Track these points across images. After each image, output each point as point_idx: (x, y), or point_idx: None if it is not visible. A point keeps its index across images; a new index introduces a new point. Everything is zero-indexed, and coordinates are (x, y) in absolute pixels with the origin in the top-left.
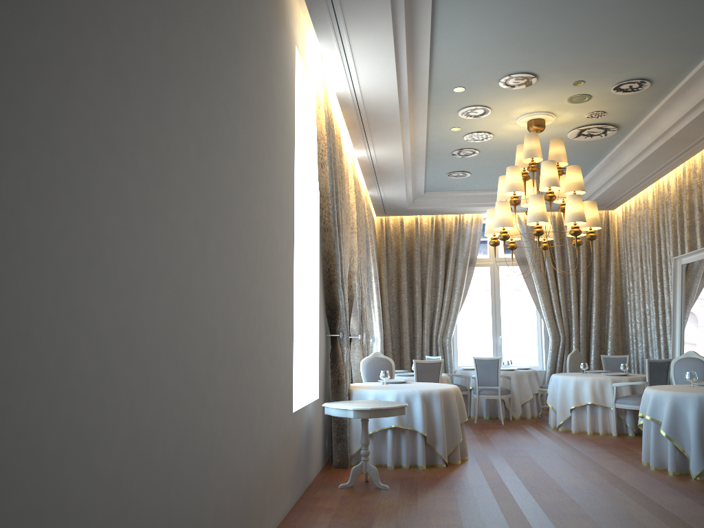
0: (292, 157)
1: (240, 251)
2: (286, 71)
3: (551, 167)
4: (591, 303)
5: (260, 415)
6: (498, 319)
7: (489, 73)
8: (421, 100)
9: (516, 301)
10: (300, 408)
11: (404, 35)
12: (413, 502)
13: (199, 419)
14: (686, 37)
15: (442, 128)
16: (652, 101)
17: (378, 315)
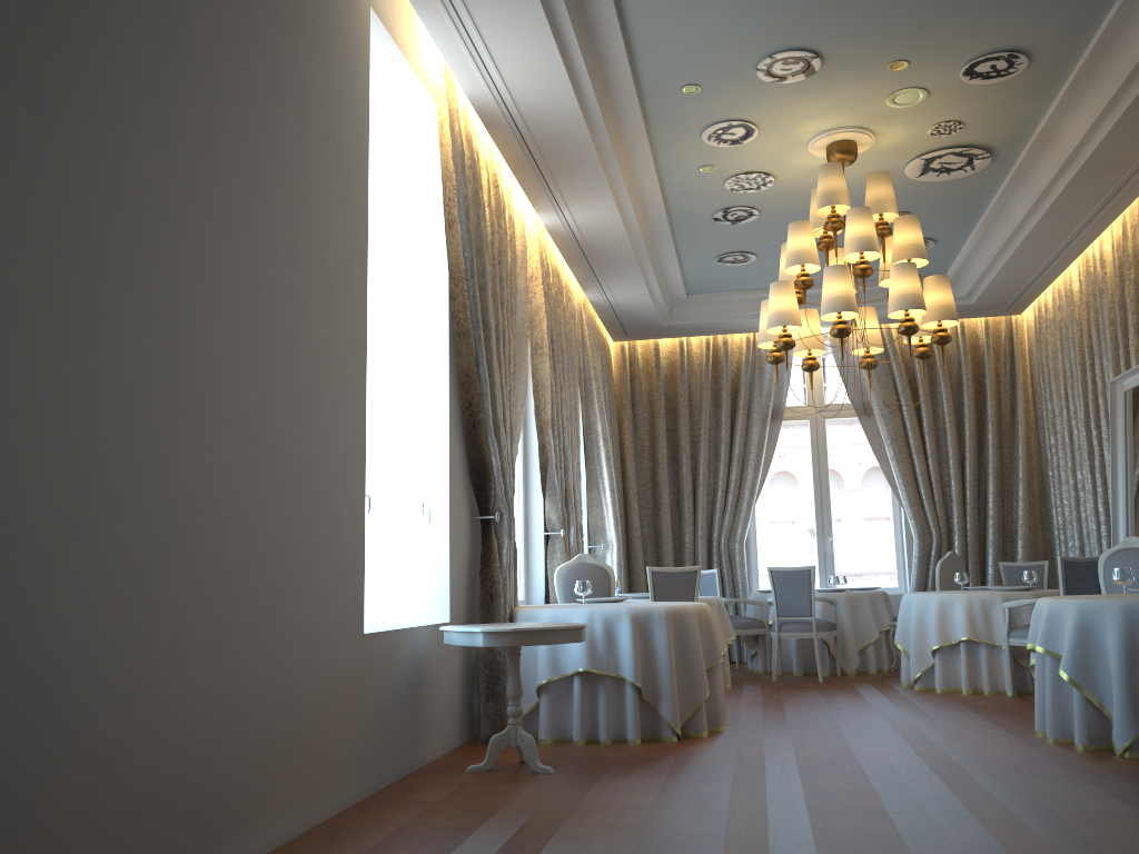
0: (361, 192)
1: (186, 319)
2: (340, 44)
3: (861, 218)
4: (987, 476)
5: (252, 621)
6: (826, 508)
7: (734, 53)
8: (630, 112)
9: (877, 487)
10: (390, 629)
11: None
12: (580, 793)
13: (33, 594)
14: None
15: (683, 169)
16: (1041, 95)
17: (611, 502)
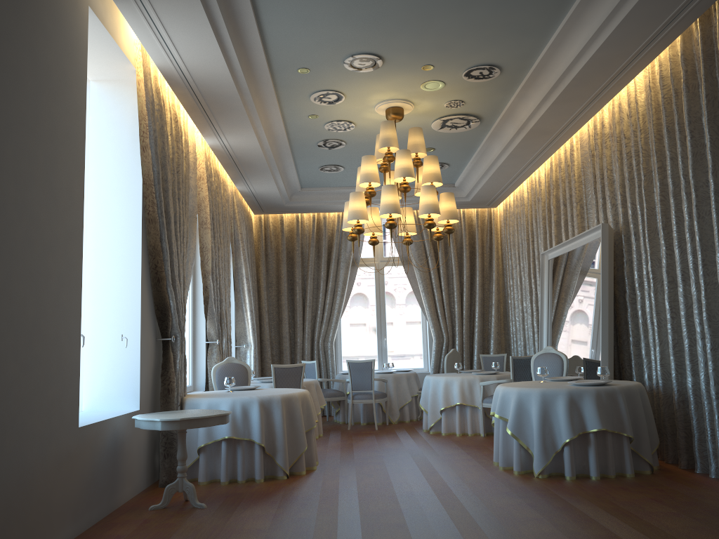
0: (80, 133)
1: None
2: (66, 33)
3: (404, 156)
4: (475, 302)
5: None
6: (383, 321)
7: (330, 52)
8: (265, 81)
9: (414, 303)
10: (97, 421)
11: (215, 0)
12: (222, 522)
13: None
14: (523, 19)
15: (299, 116)
16: (507, 90)
17: (251, 318)
